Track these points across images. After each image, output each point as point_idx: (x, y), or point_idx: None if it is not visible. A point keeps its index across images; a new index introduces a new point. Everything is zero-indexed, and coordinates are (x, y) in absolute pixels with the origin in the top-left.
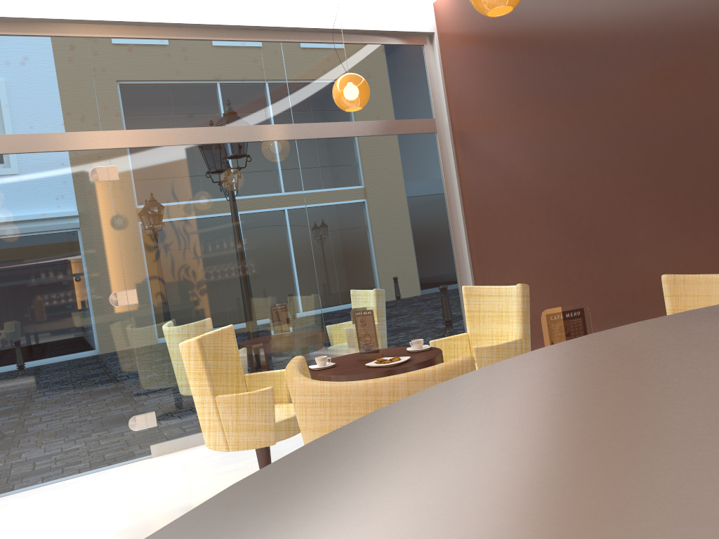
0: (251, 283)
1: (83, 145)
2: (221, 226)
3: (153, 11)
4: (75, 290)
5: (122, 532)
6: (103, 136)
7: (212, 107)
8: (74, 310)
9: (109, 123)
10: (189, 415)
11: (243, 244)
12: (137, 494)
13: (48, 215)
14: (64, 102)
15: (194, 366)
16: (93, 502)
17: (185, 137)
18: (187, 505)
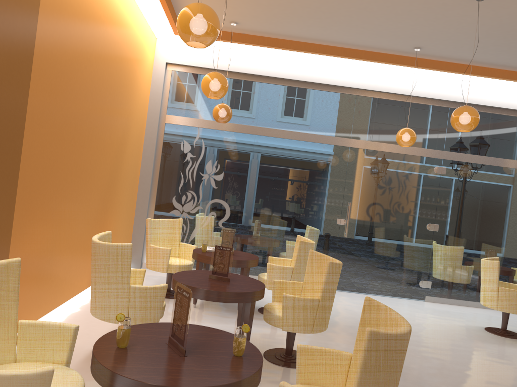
0: (490, 237)
1: (434, 156)
2: (484, 205)
3: (483, 99)
4: (414, 218)
5: (442, 325)
6: (444, 153)
7: (496, 147)
8: (411, 227)
9: (447, 148)
10: (445, 289)
11: (492, 217)
12: (433, 314)
13: (412, 183)
14: (432, 135)
15: (492, 271)
16: (414, 310)
17: (480, 160)
18: (464, 325)
